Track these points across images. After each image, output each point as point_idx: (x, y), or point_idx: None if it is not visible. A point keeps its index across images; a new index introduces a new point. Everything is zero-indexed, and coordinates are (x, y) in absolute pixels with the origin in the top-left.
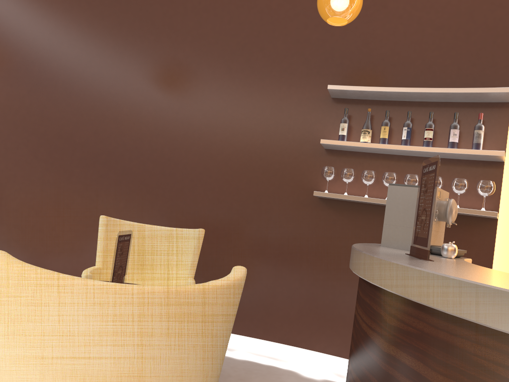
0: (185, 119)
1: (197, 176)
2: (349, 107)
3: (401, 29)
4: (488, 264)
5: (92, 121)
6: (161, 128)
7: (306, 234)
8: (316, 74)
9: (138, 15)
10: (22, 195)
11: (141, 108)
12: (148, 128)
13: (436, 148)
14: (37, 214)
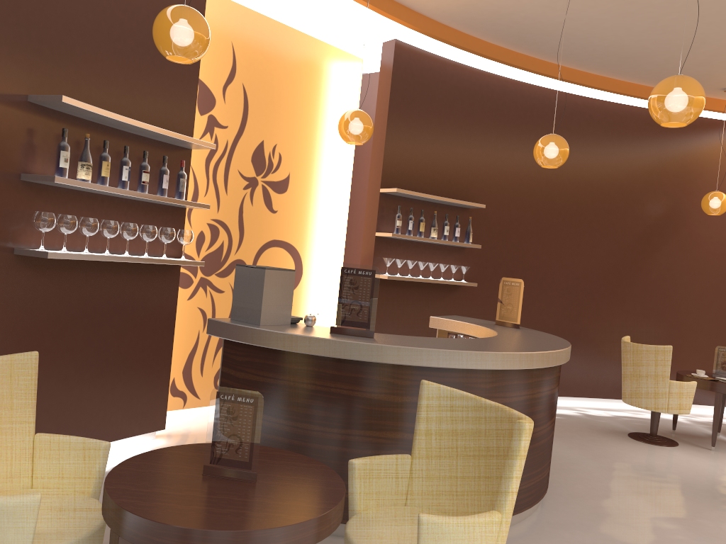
0: None
1: None
2: (50, 121)
3: (105, 28)
4: (174, 308)
5: None
6: None
7: (0, 311)
8: (8, 57)
9: None
10: None
11: None
12: None
13: (164, 197)
14: None
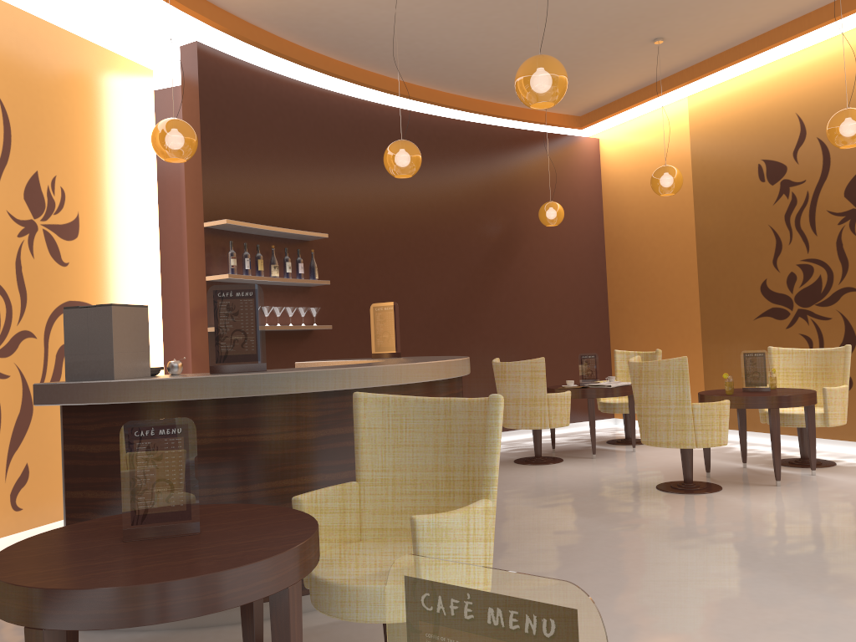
0: None
1: None
2: None
3: None
4: None
5: None
6: None
7: None
8: None
9: None
10: None
11: None
12: None
13: None
14: None
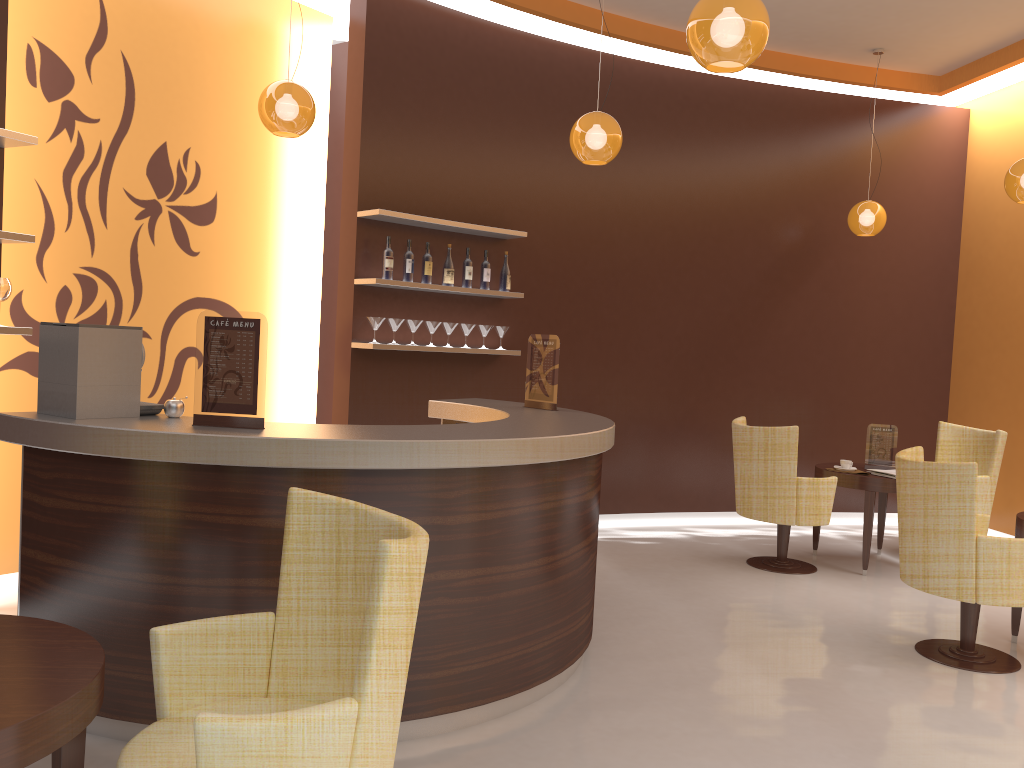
0: None
1: None
2: None
3: None
4: None
5: None
6: None
7: None
8: None
9: None
10: None
11: None
12: None
13: None
14: None
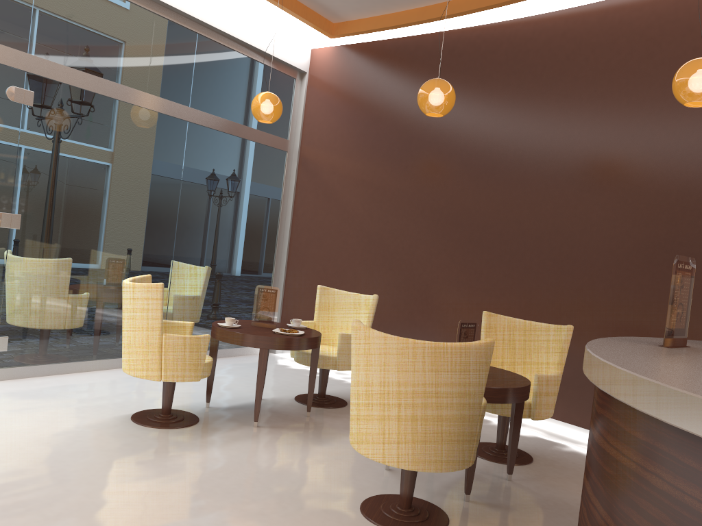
0: (583, 214)
1: (596, 272)
2: None
3: None
4: None
5: (496, 224)
6: (559, 225)
7: None
8: None
9: (536, 116)
10: (443, 294)
11: (540, 207)
12: (547, 226)
13: None
14: (454, 311)
